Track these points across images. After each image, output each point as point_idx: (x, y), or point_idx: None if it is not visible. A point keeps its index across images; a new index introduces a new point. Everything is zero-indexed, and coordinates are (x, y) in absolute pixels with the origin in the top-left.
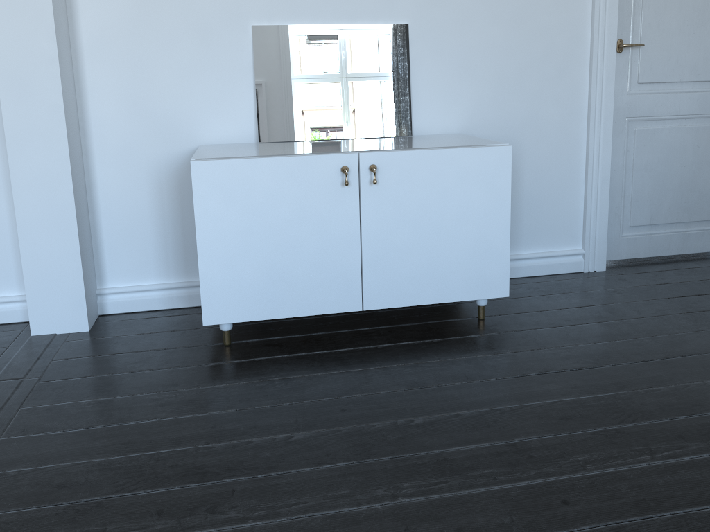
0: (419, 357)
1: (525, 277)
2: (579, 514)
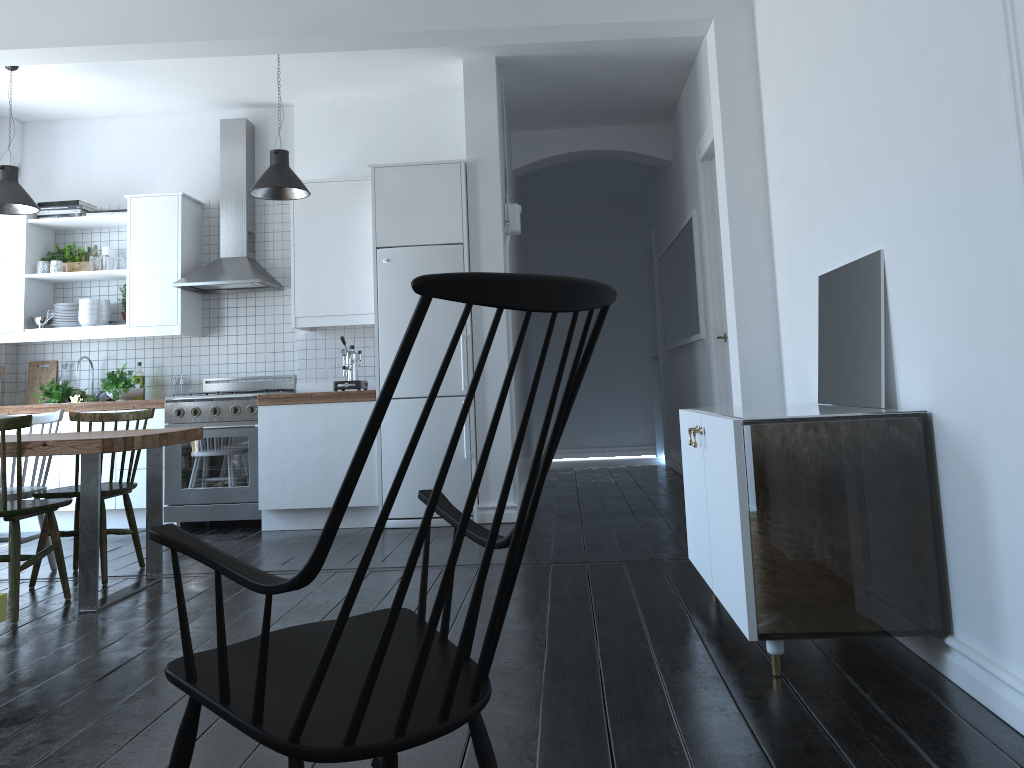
0: (661, 642)
1: (1012, 728)
2: None
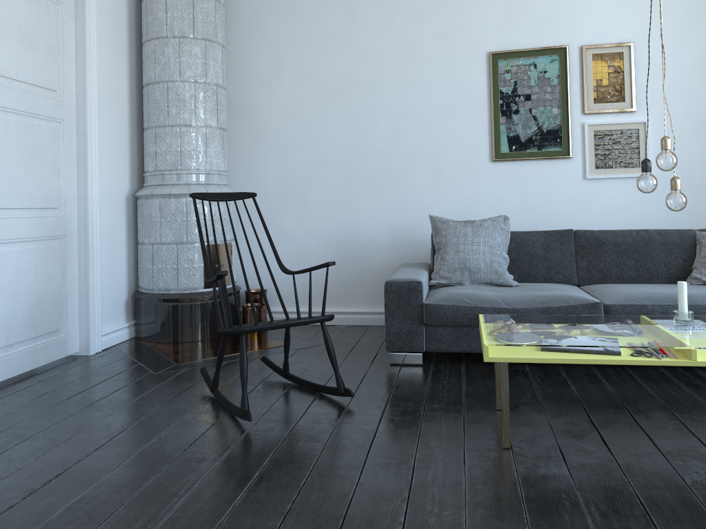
0: None
1: None
2: None
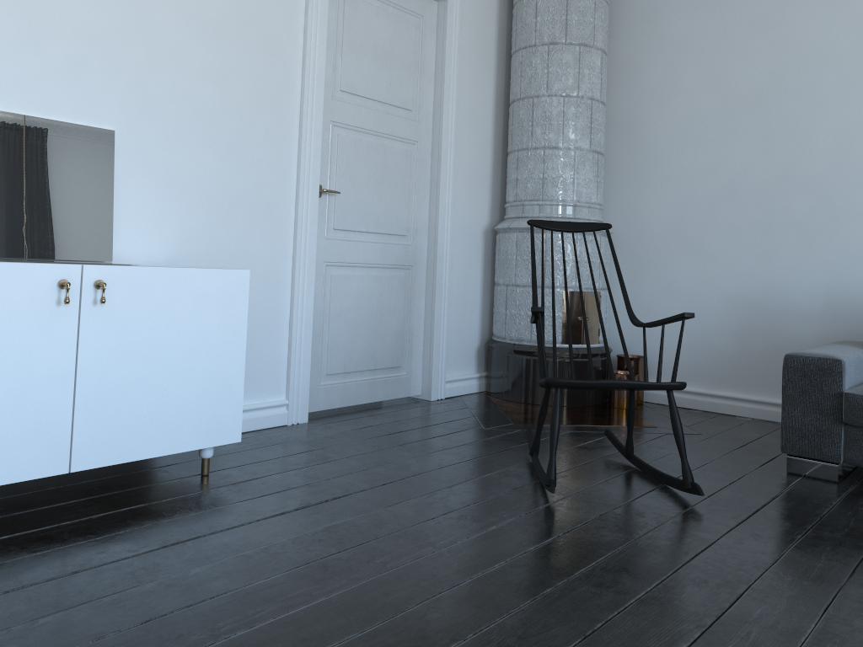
0: (155, 518)
1: None
2: (403, 598)
